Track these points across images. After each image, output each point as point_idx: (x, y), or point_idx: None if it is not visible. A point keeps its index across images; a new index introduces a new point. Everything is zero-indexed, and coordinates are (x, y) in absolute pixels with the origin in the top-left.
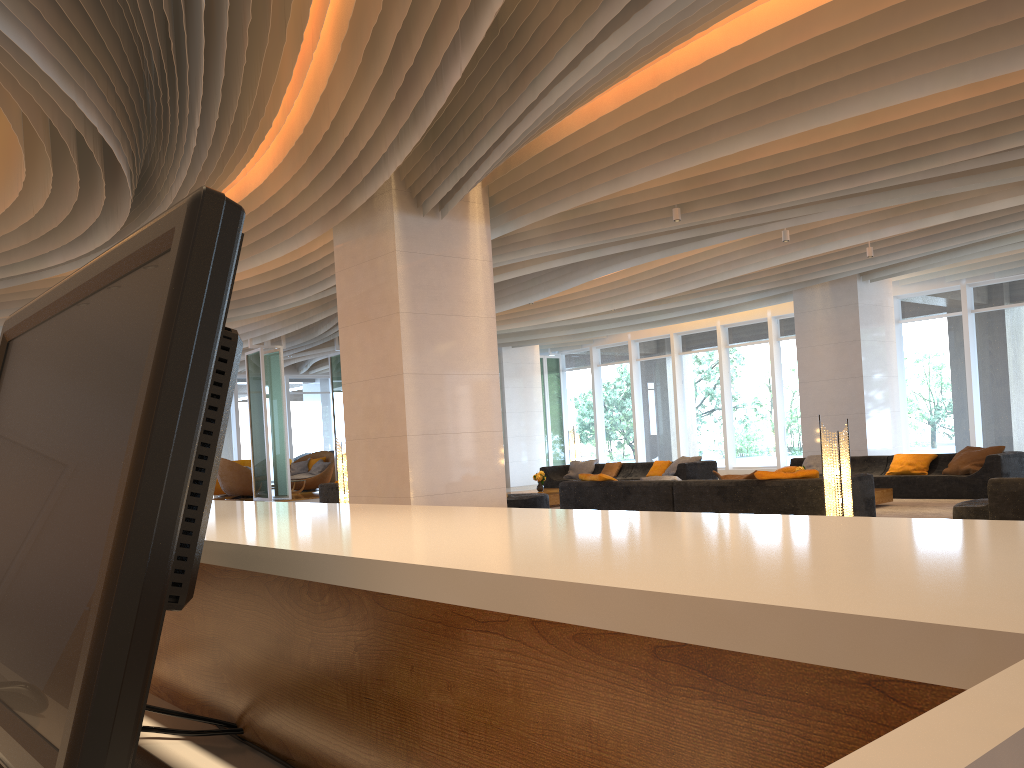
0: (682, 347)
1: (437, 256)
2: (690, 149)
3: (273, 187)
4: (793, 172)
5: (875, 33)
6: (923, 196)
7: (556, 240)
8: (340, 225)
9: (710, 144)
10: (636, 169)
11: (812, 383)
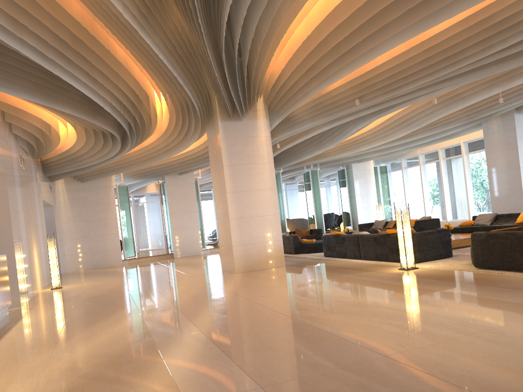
0: (445, 155)
1: (241, 138)
2: (323, 79)
3: (174, 116)
4: (401, 76)
5: (362, 19)
6: (486, 75)
7: (313, 120)
8: (207, 128)
9: (333, 74)
10: (309, 89)
11: (494, 173)
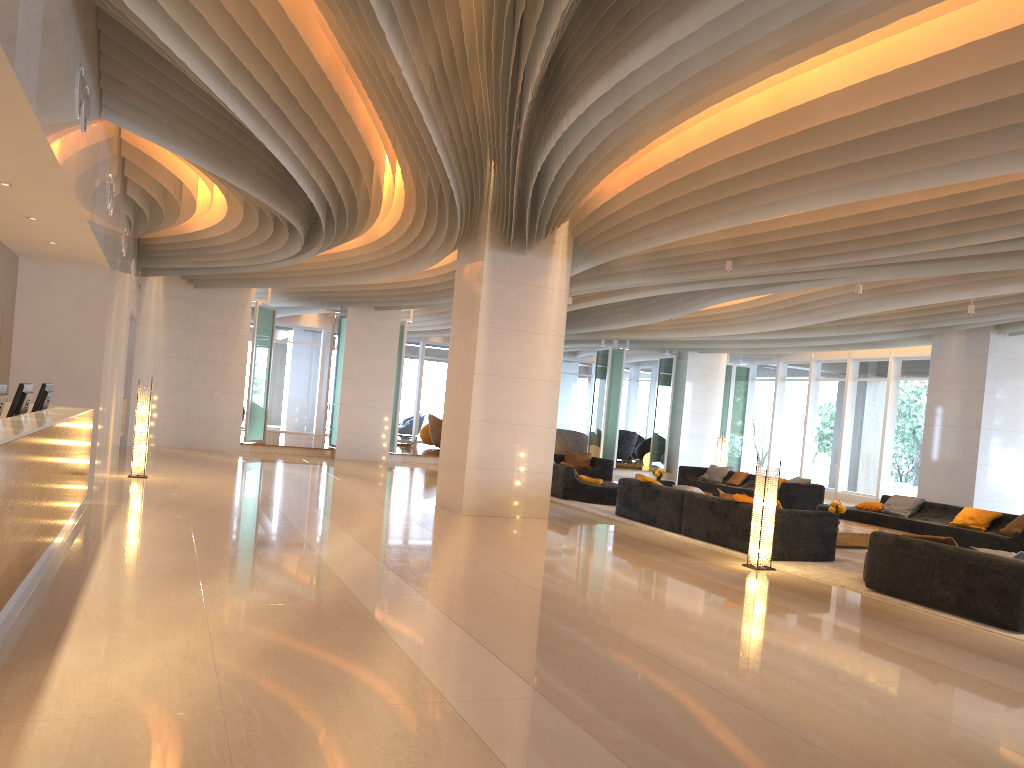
0: (858, 373)
1: (518, 284)
2: (684, 224)
3: (409, 221)
4: (812, 242)
5: (771, 158)
6: (952, 271)
7: (644, 275)
8: (460, 251)
9: (702, 221)
10: (654, 234)
11: (935, 427)
